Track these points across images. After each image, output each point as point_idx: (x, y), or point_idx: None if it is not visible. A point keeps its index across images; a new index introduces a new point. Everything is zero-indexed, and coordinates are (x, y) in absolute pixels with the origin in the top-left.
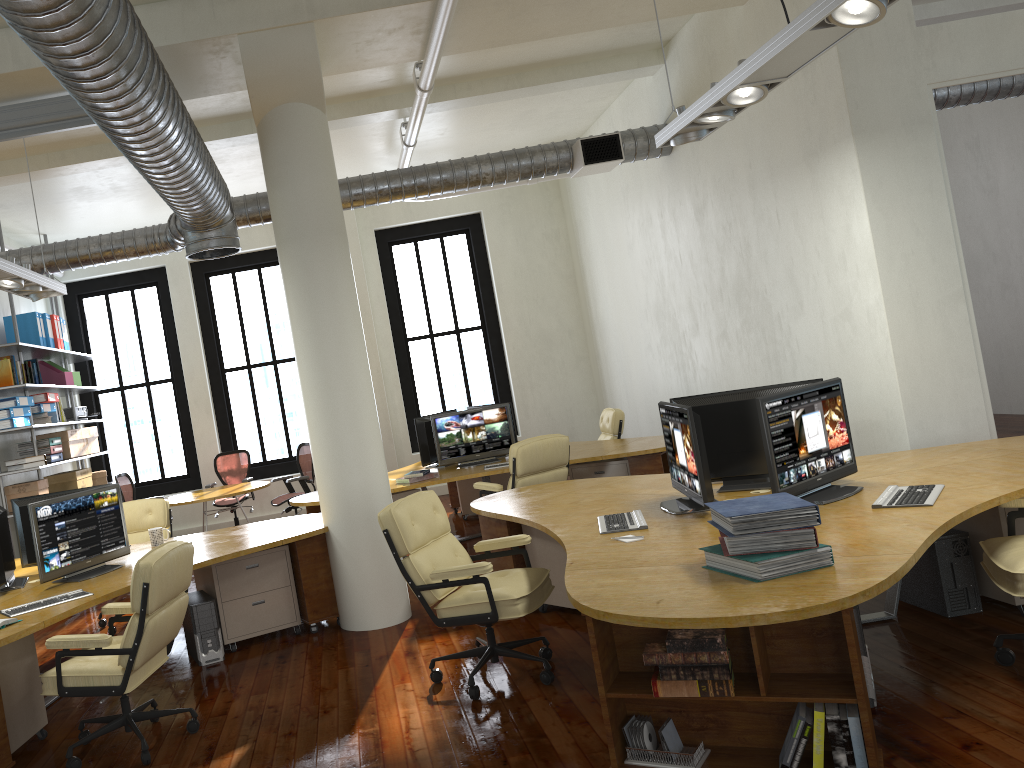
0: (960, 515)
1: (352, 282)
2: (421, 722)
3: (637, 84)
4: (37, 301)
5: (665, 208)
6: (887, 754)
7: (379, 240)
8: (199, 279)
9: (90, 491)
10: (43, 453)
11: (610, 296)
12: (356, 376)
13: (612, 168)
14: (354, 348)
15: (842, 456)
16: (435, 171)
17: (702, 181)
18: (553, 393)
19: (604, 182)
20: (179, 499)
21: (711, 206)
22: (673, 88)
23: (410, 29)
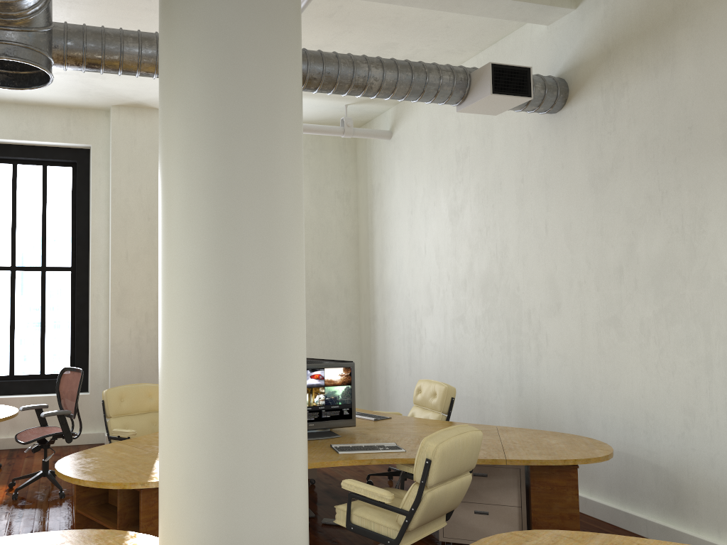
0: None
1: (302, 111)
2: None
3: (515, 38)
4: None
5: (531, 172)
6: None
7: None
8: None
9: None
10: None
11: (408, 261)
12: (292, 297)
13: (504, 110)
14: (295, 239)
15: None
16: (318, 59)
17: (616, 141)
18: (323, 347)
19: (428, 146)
20: None
21: (628, 170)
22: (585, 36)
23: None
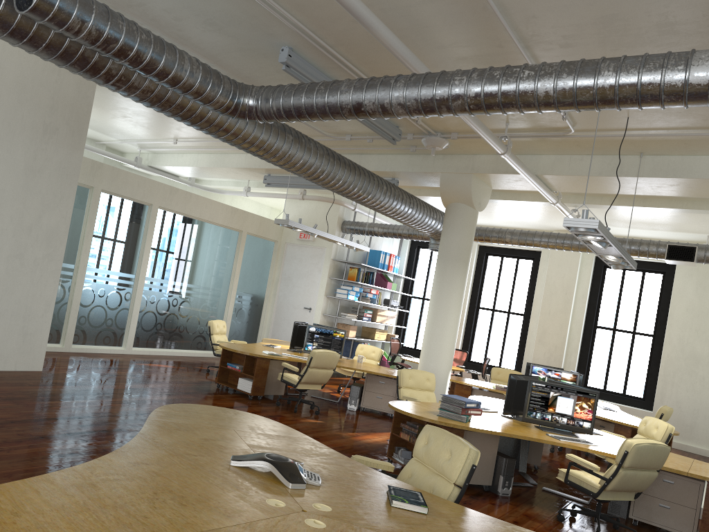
0: (553, 442)
1: (461, 283)
2: (375, 440)
3: None
4: (394, 244)
5: None
6: (468, 494)
7: (597, 262)
8: (481, 255)
9: (333, 329)
10: (360, 314)
11: None
12: (446, 323)
13: (694, 265)
14: (450, 311)
15: (582, 423)
16: (577, 239)
17: None
18: (687, 394)
19: None
20: (414, 359)
21: None
22: None
23: (526, 181)
